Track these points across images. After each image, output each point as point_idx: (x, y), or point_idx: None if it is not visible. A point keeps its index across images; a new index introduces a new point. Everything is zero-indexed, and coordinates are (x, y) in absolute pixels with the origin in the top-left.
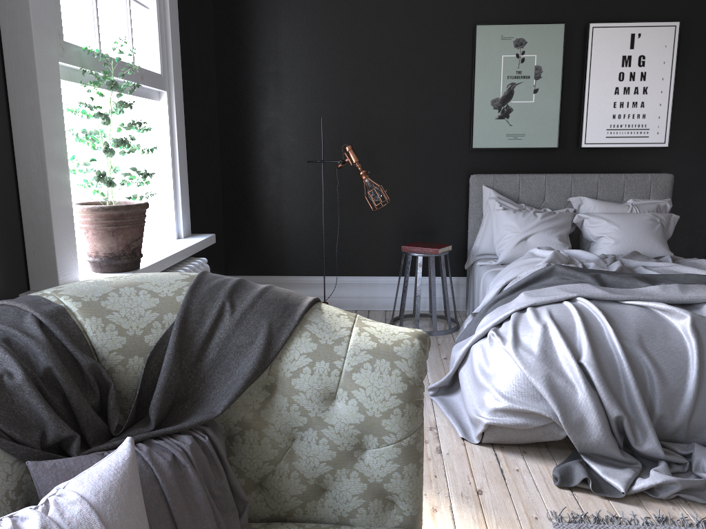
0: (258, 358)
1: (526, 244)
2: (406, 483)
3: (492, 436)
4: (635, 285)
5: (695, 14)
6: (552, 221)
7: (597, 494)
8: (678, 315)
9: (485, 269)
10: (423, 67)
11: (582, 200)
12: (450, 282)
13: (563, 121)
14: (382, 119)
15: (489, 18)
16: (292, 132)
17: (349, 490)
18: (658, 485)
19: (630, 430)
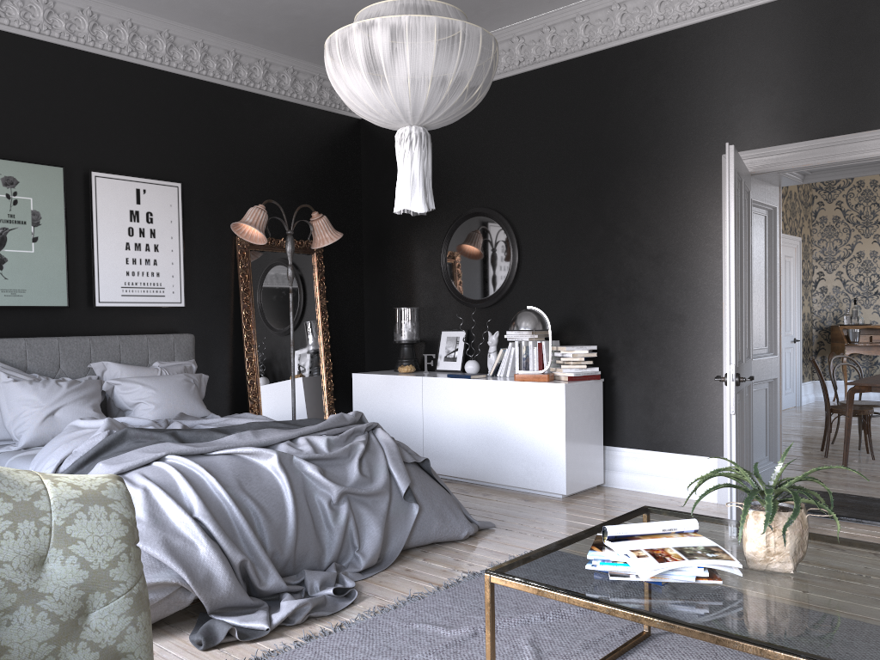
0: None
1: (55, 419)
2: (141, 635)
3: None
4: (213, 437)
5: (193, 178)
6: (81, 390)
7: (243, 642)
8: (265, 456)
9: (5, 457)
10: None
11: (107, 365)
12: None
13: (71, 276)
14: None
15: None
16: None
17: None
18: (293, 612)
19: (254, 572)
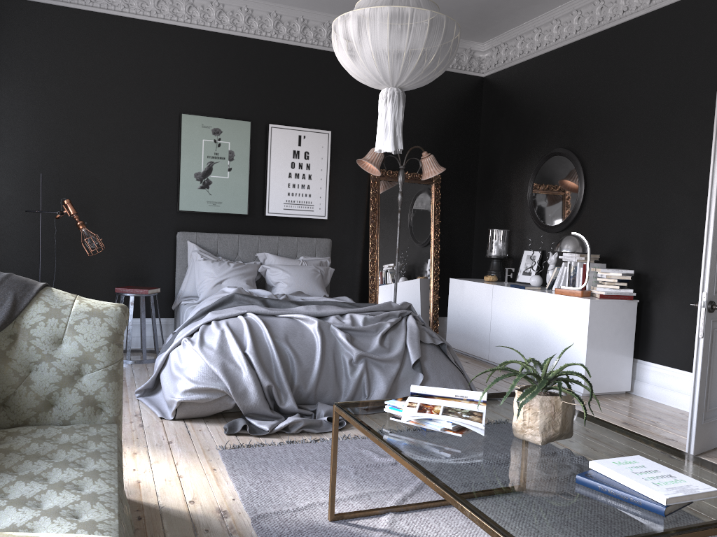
0: (6, 314)
1: (221, 286)
2: (110, 394)
3: (183, 411)
4: (289, 306)
5: (341, 127)
6: (242, 269)
7: (252, 436)
8: (311, 321)
9: (187, 306)
10: (137, 141)
11: (267, 256)
12: (159, 320)
13: (252, 194)
14: (99, 180)
15: (193, 110)
16: (9, 185)
17: (71, 401)
18: (291, 425)
19: (277, 395)
